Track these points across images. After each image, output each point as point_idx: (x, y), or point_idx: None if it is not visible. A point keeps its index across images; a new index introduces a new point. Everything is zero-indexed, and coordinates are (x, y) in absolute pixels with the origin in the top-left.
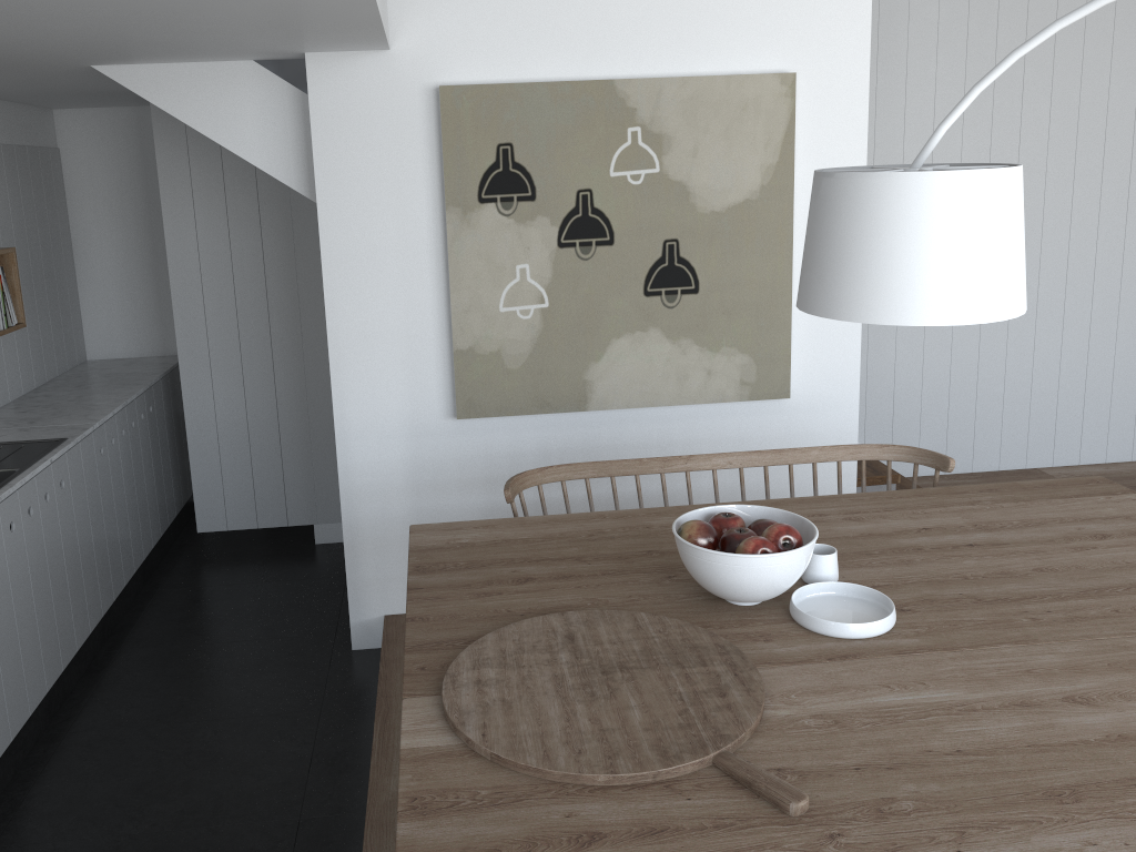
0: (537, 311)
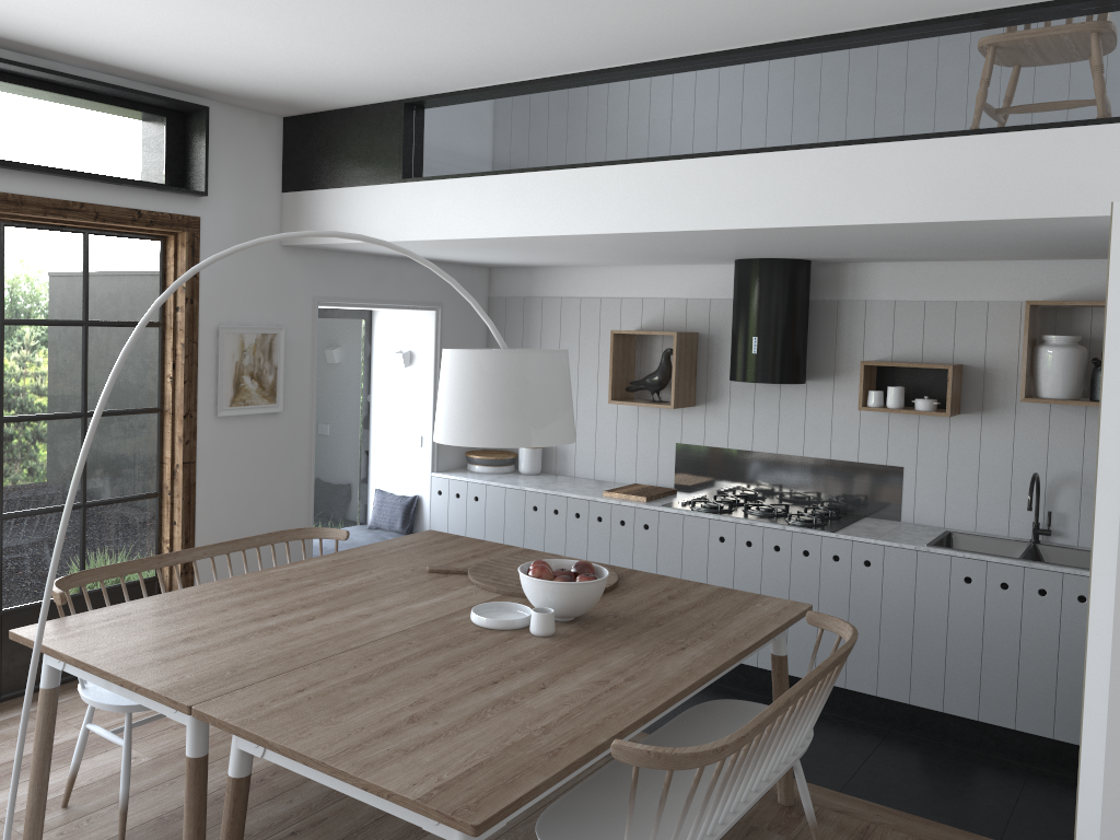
0: None
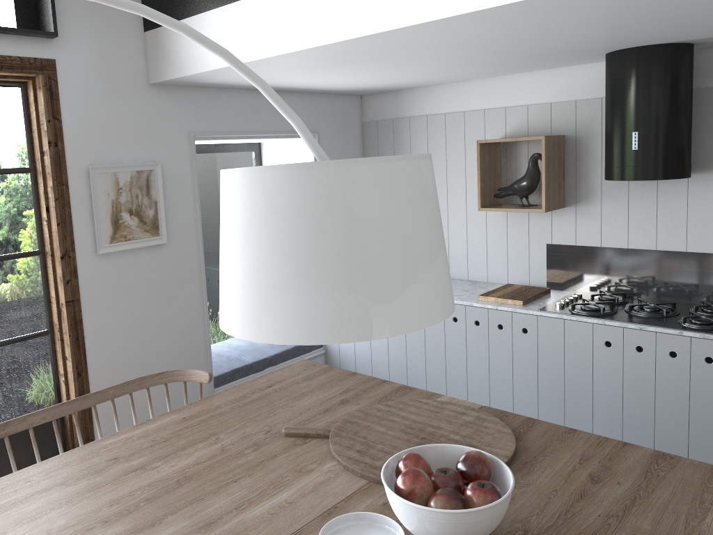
0: None
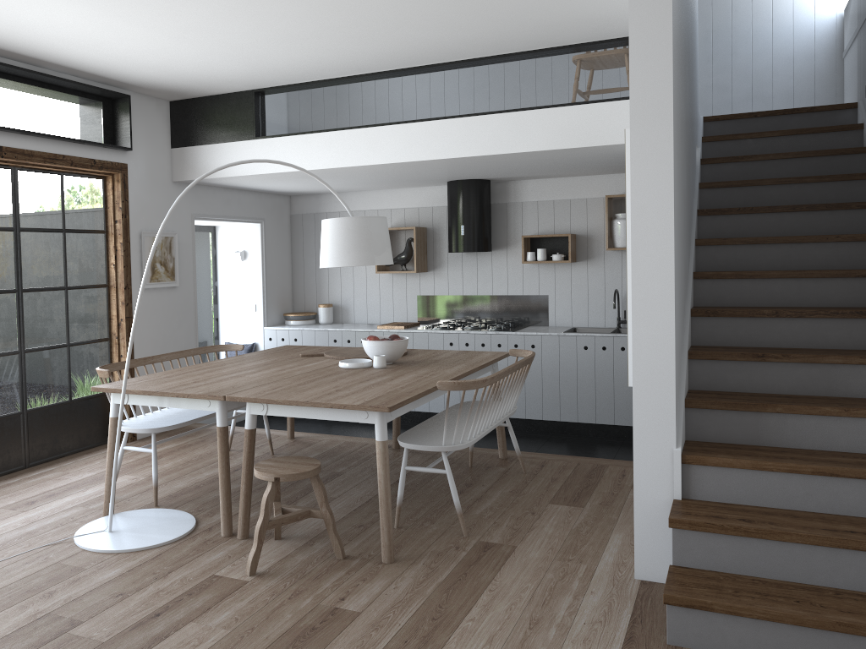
0: None
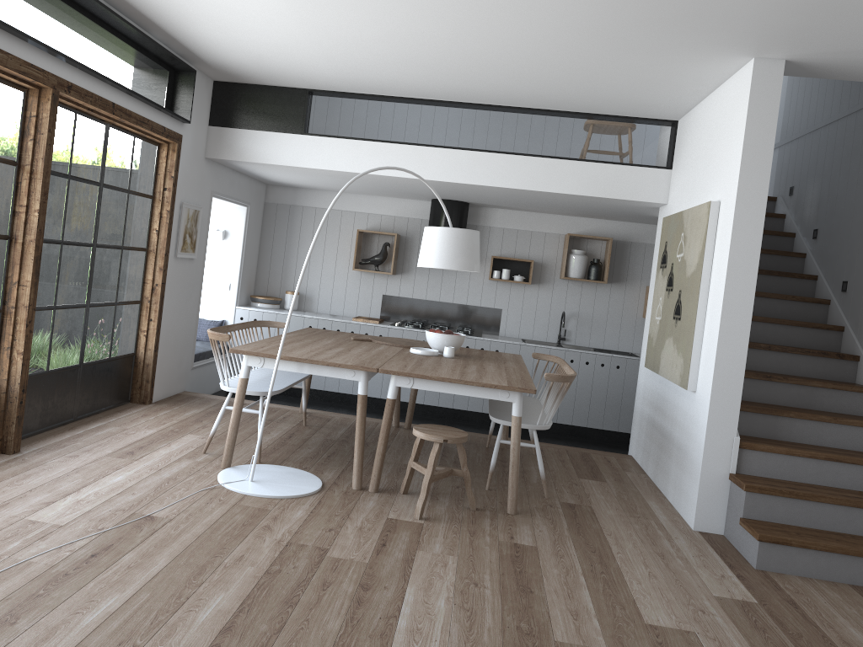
0: (659, 320)
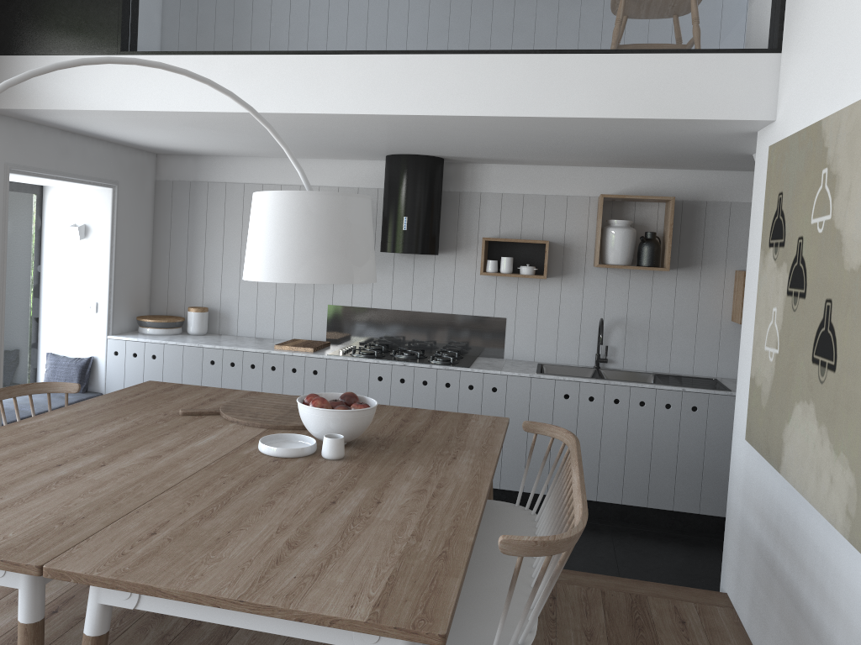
0: (774, 355)
